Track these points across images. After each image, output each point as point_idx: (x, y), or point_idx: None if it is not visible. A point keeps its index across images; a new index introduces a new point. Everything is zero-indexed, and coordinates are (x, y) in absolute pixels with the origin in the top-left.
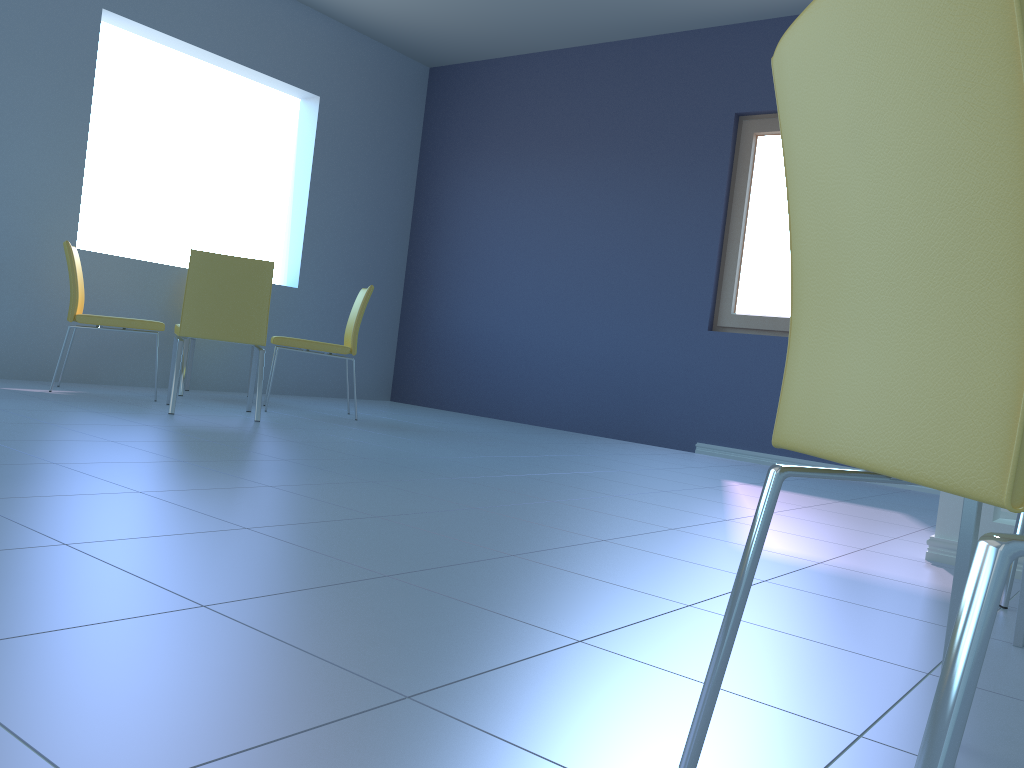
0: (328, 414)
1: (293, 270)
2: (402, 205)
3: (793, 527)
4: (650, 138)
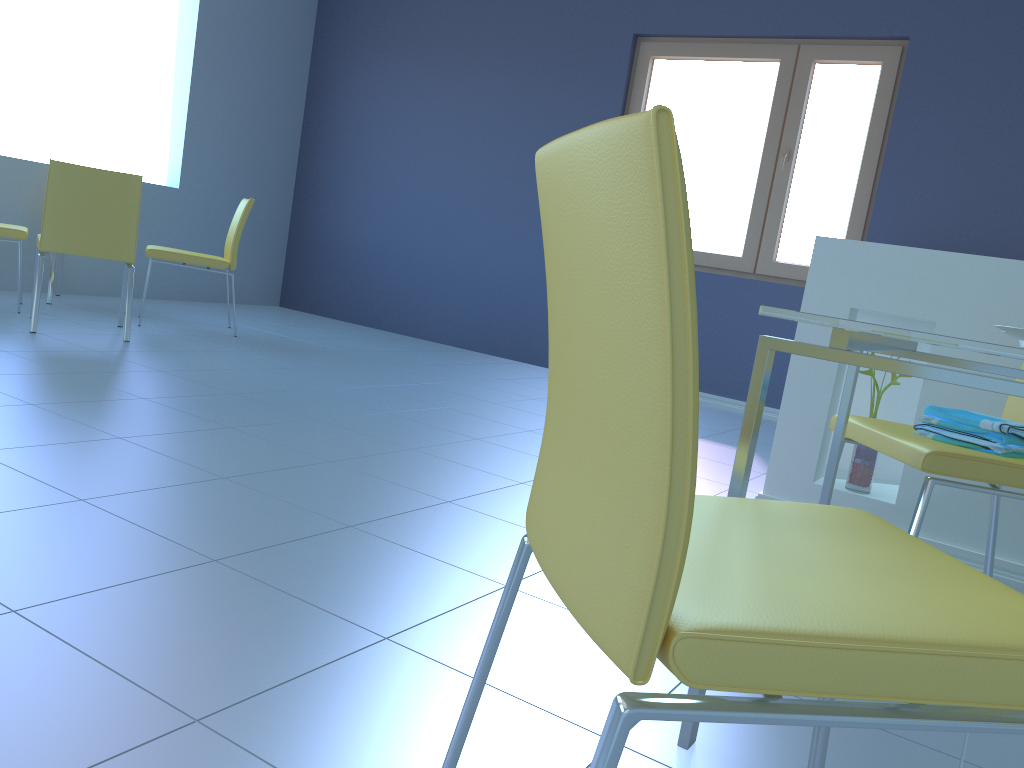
0: (207, 328)
1: (174, 169)
2: (293, 102)
3: None
4: (548, 52)
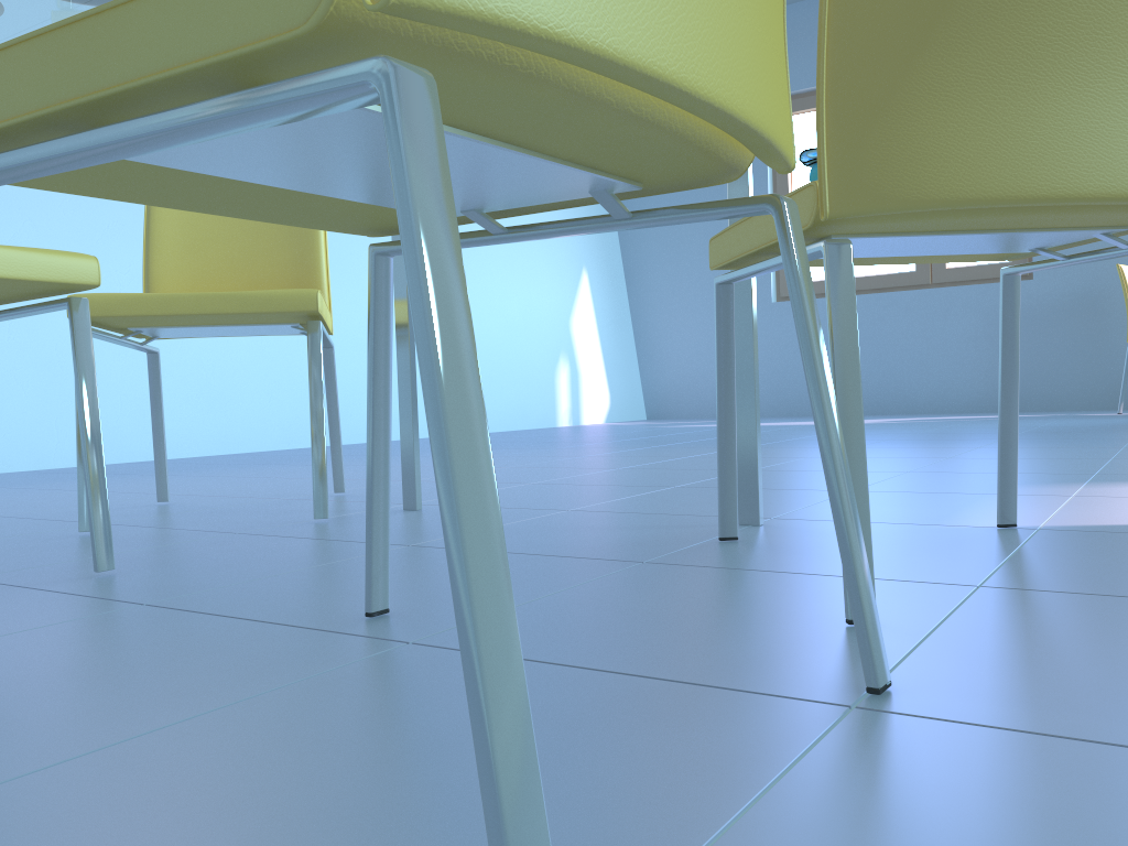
0: None
1: None
2: None
3: None
4: None
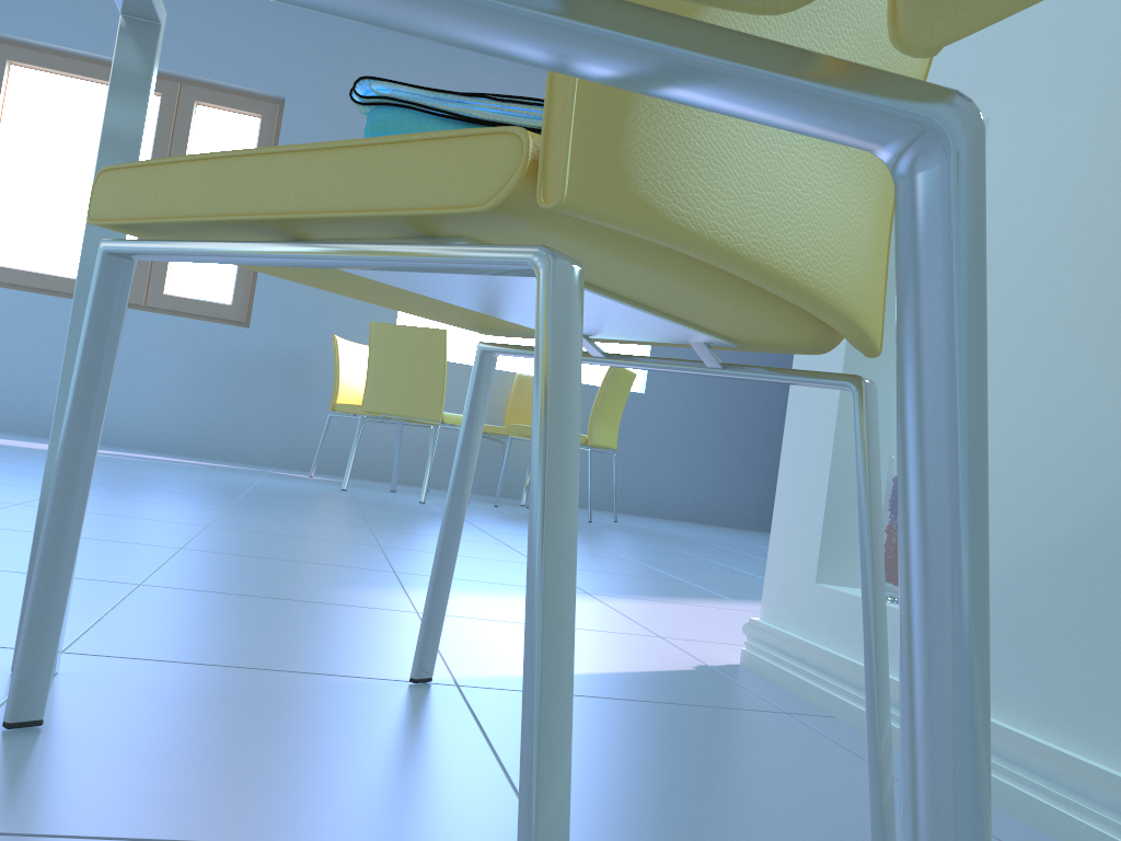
0: (579, 518)
1: (643, 374)
2: None
3: (687, 616)
4: None
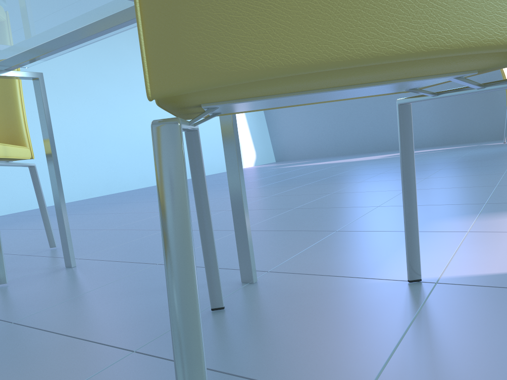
0: None
1: None
2: None
3: None
4: None
